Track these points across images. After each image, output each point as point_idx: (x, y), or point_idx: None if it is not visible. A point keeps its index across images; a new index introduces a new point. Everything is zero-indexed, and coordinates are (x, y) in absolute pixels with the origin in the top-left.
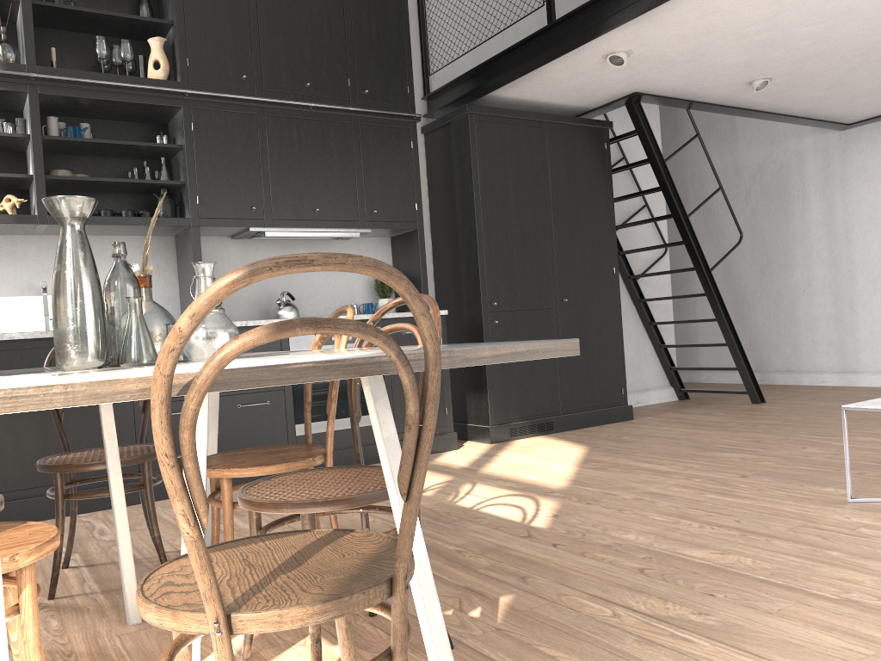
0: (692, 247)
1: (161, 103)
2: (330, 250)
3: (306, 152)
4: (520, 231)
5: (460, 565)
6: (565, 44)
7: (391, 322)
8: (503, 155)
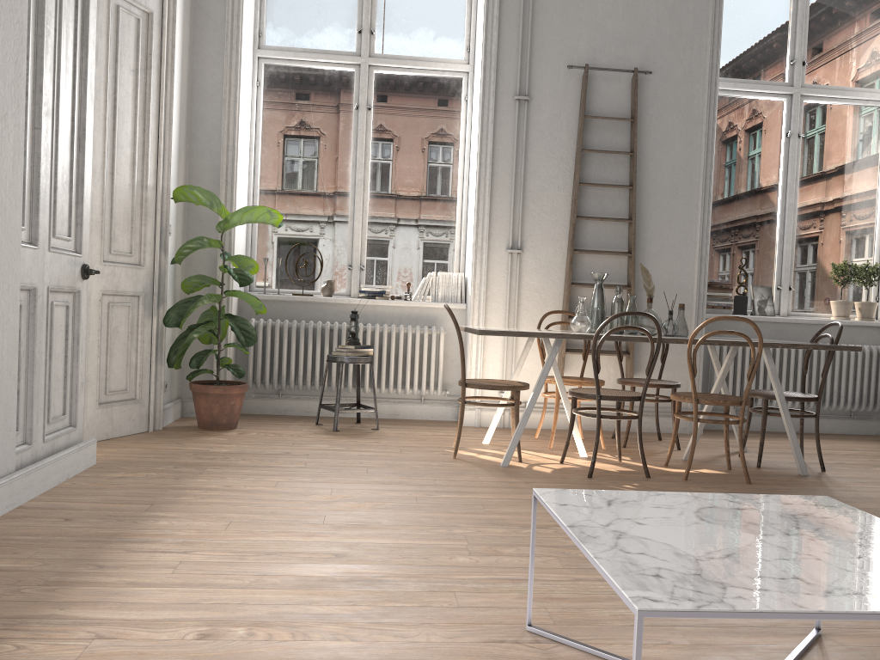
0: None
1: None
2: None
3: None
4: None
5: None
6: None
7: None
8: None
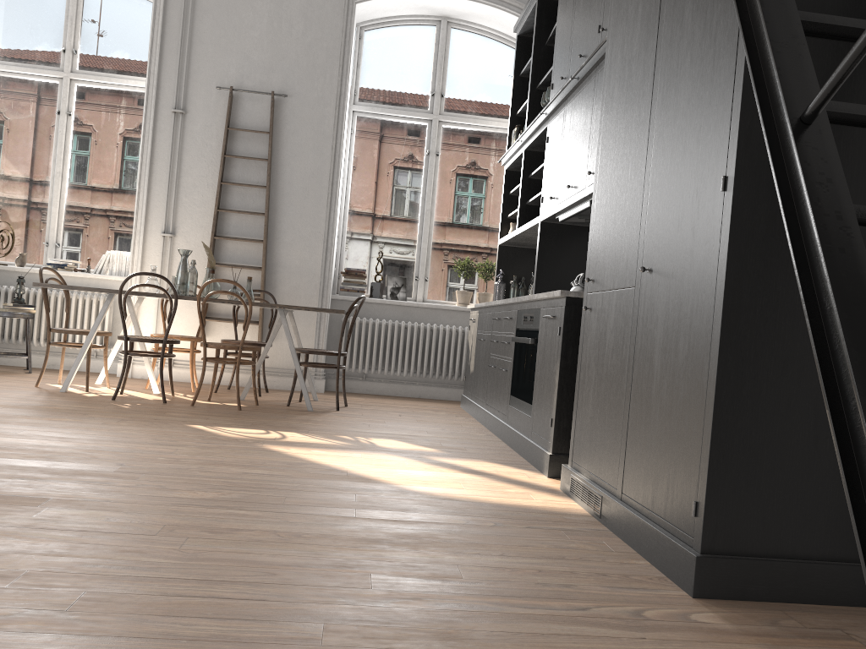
0: (749, 45)
1: (543, 129)
2: None
3: (575, 128)
4: (624, 153)
5: (180, 413)
6: None
7: (544, 304)
8: (626, 30)
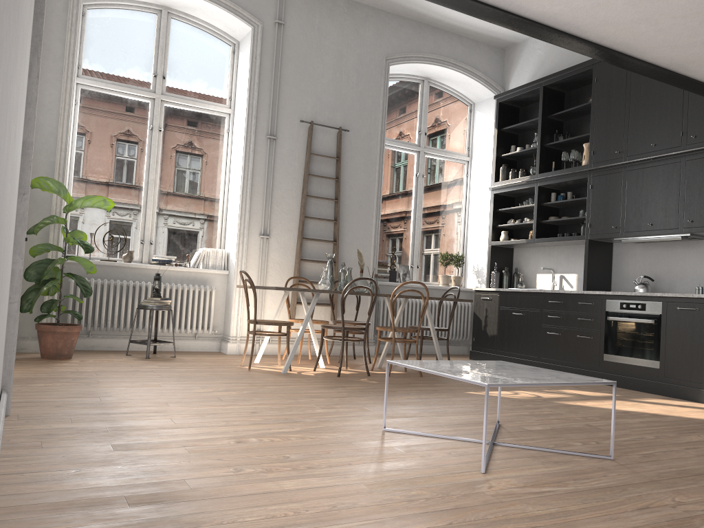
0: None
1: (579, 178)
2: (699, 247)
3: (648, 188)
4: None
5: (414, 383)
6: (689, 89)
7: (669, 299)
8: None
